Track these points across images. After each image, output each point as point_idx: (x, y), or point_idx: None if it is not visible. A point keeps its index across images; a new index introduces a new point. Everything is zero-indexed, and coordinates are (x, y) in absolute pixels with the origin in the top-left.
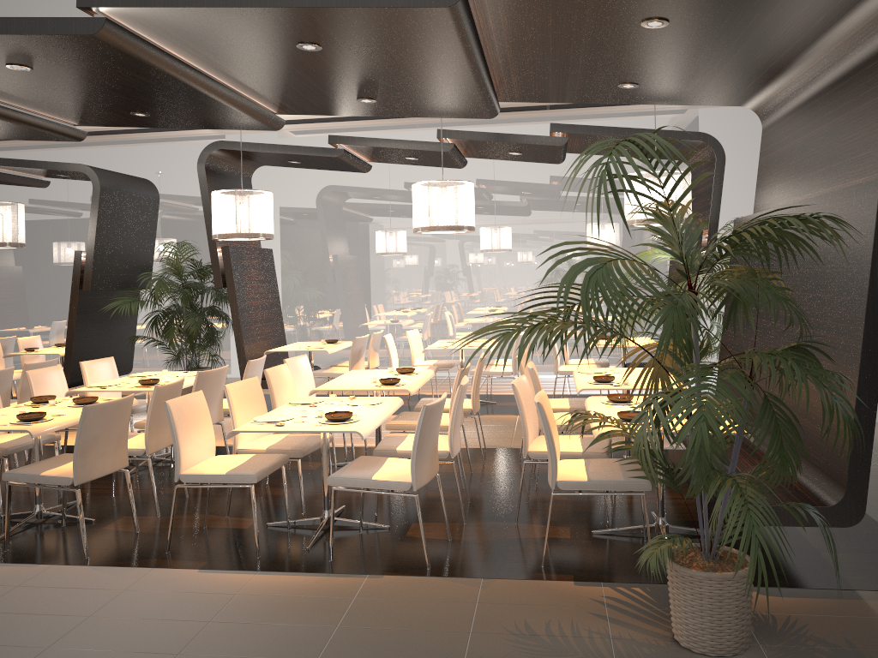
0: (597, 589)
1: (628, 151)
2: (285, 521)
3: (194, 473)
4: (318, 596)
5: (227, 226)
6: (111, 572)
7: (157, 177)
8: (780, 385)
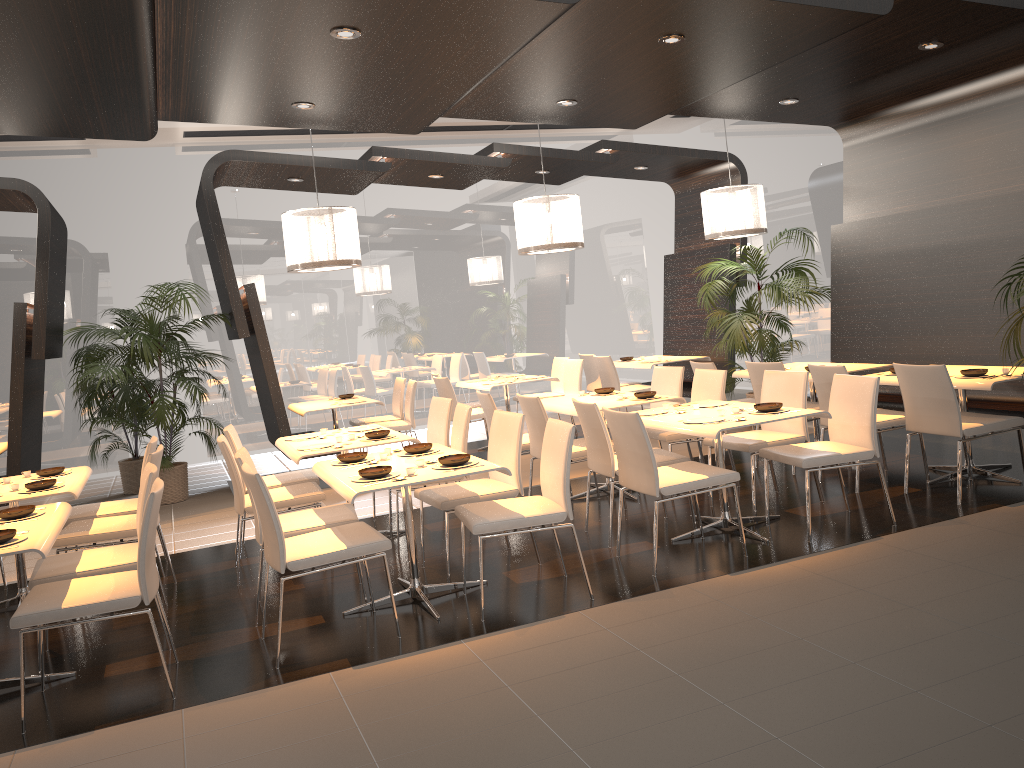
0: None
1: (636, 171)
2: (689, 532)
3: (675, 483)
4: (881, 557)
5: (325, 252)
6: (658, 597)
7: None
8: None
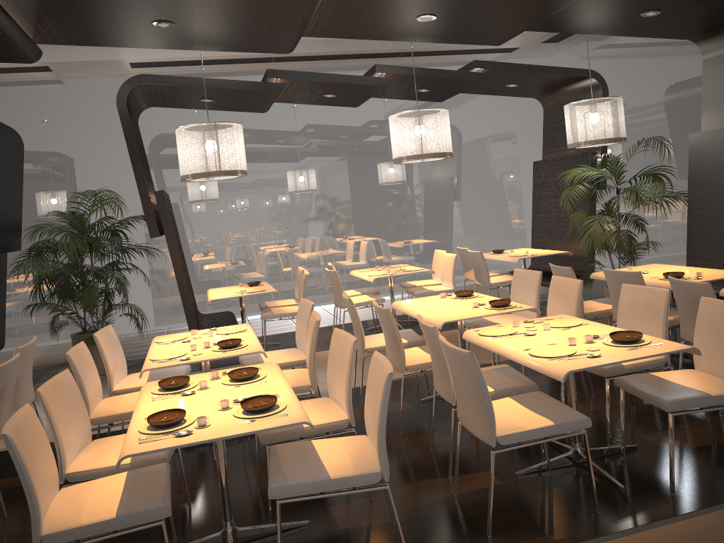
0: None
1: (508, 89)
2: (536, 465)
3: (514, 431)
4: None
5: (210, 163)
6: None
7: None
8: None
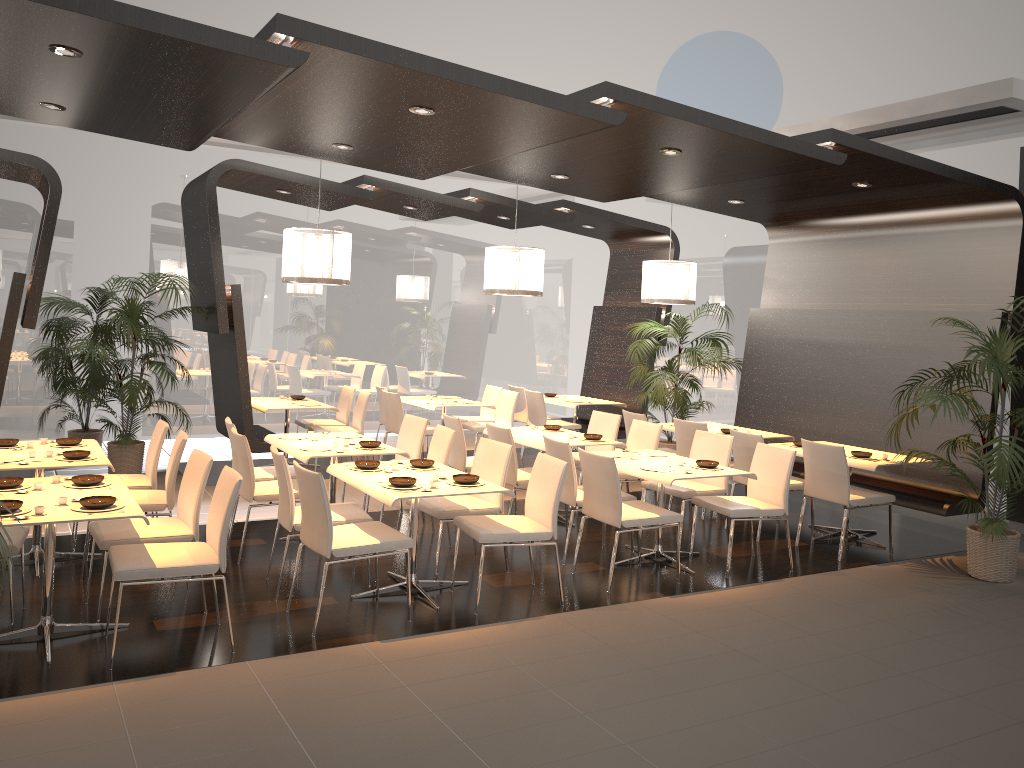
0: (893, 566)
1: (582, 228)
2: (629, 559)
3: (633, 518)
4: (784, 595)
5: (323, 270)
6: (616, 609)
7: None
8: (981, 430)
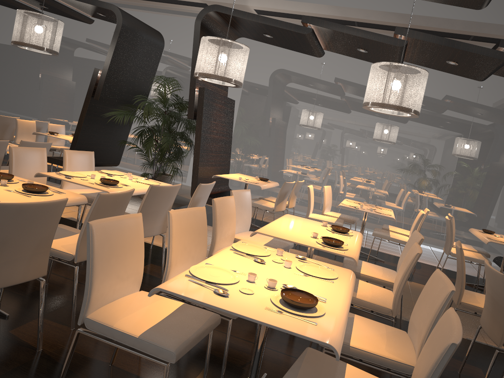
0: None
1: None
2: None
3: (101, 322)
4: None
5: (207, 67)
6: None
7: (167, 36)
8: None
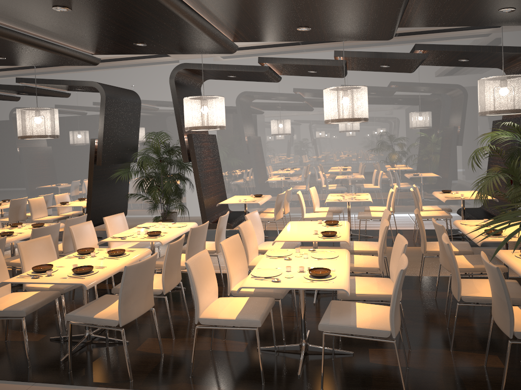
0: None
1: (464, 62)
2: (272, 346)
3: (210, 317)
4: None
5: (196, 121)
6: None
7: (136, 89)
8: None
